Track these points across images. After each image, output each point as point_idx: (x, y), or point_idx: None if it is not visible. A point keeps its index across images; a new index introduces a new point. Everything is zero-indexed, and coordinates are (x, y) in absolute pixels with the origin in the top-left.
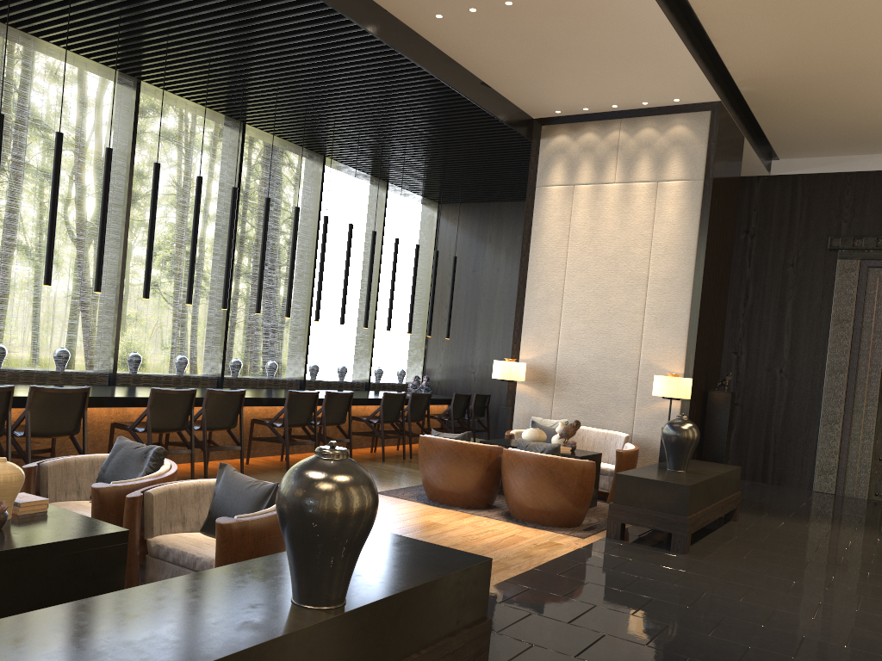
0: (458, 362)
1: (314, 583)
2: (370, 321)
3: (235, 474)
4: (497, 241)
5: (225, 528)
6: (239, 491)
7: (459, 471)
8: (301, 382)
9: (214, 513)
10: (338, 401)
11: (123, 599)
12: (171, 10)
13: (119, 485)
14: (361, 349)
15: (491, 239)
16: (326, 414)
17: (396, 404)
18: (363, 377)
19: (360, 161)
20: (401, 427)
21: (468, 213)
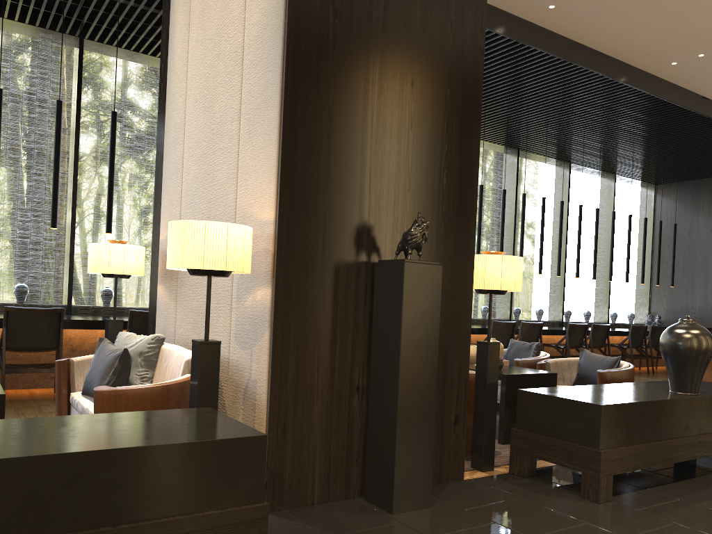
0: (679, 306)
1: (685, 381)
2: (606, 277)
3: (591, 353)
4: (709, 208)
5: (602, 374)
6: (596, 361)
7: (708, 372)
8: (560, 323)
9: (581, 374)
10: (600, 331)
11: (591, 386)
12: (495, 94)
13: (527, 359)
14: (599, 299)
15: (703, 207)
16: (592, 340)
17: (640, 333)
18: (603, 319)
19: (596, 162)
20: (644, 351)
21: (682, 189)
